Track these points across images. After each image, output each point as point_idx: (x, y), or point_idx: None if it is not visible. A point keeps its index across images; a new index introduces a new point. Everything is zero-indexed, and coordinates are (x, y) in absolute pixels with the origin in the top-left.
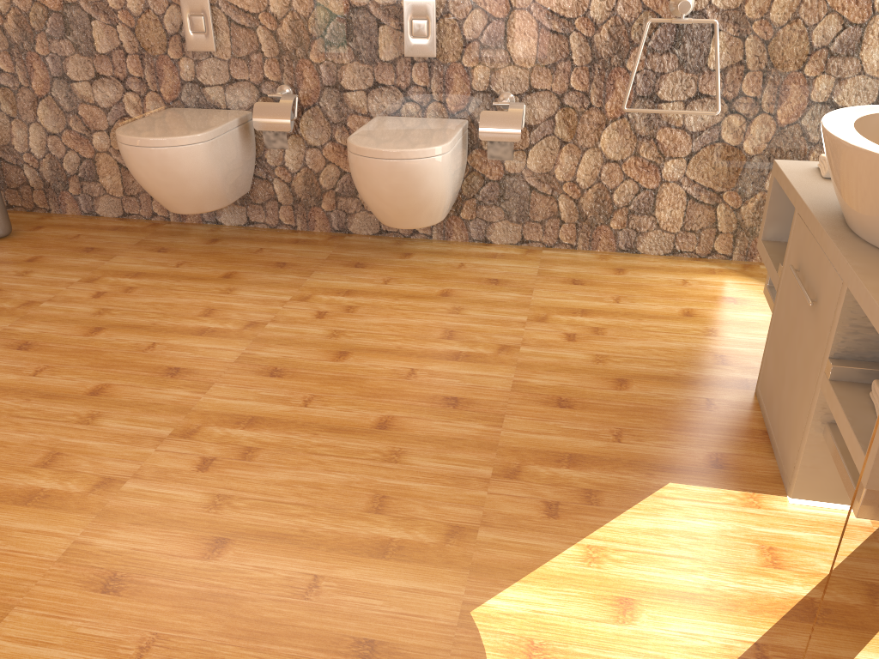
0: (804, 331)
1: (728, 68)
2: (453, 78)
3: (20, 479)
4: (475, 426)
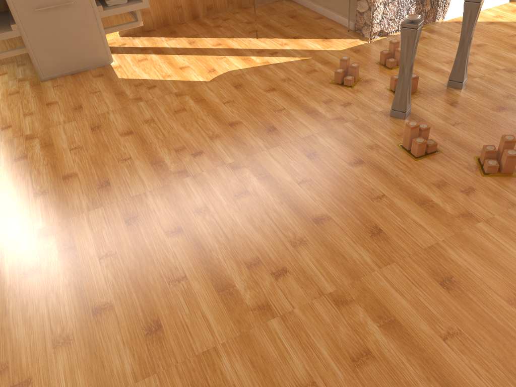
0: (69, 18)
1: None
2: None
3: (261, 190)
4: (112, 116)
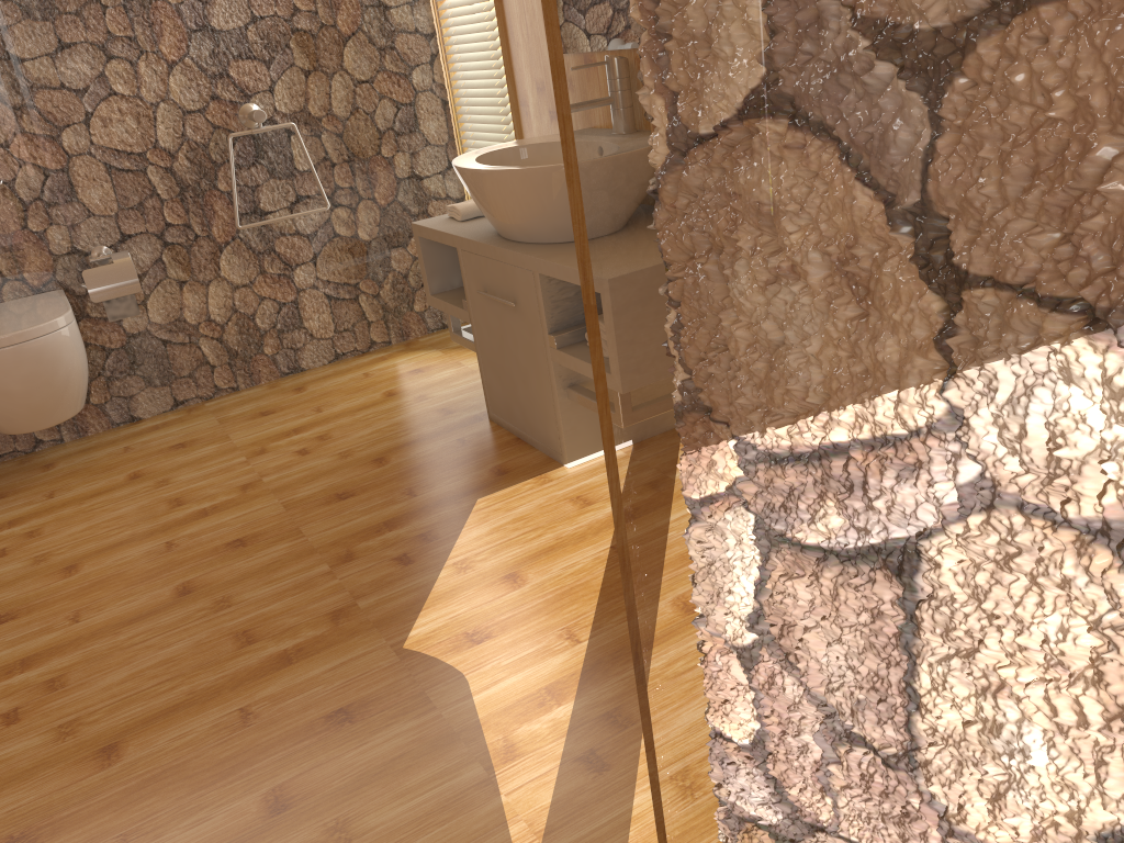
0: (516, 332)
1: (317, 165)
2: (26, 247)
3: None
4: (279, 547)
